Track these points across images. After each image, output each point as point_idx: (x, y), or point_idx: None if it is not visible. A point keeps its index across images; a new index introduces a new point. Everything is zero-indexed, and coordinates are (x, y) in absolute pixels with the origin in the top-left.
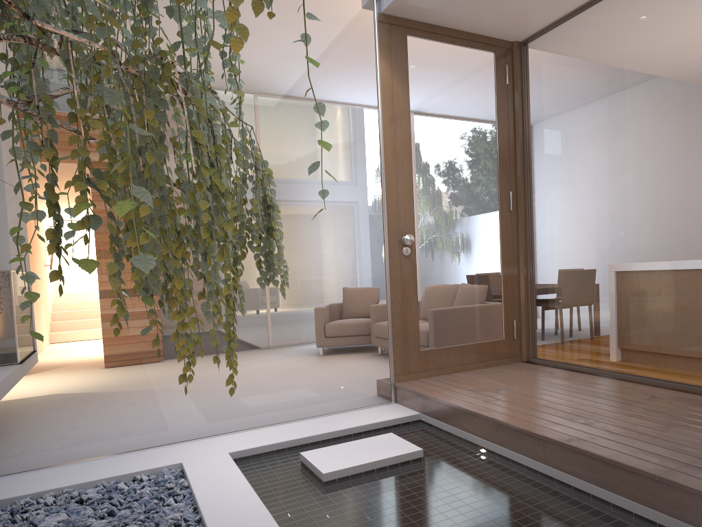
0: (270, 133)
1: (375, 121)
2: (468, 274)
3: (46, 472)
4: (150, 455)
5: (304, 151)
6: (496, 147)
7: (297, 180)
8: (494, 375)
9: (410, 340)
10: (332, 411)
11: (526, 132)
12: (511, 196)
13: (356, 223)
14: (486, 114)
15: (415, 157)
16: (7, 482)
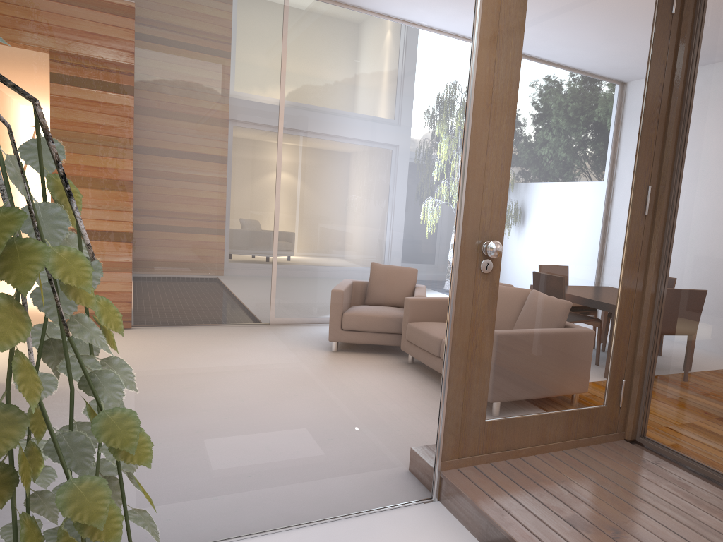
0: (284, 37)
1: (466, 43)
2: (571, 308)
3: None
4: None
5: (342, 80)
6: (641, 114)
7: (323, 129)
8: (594, 473)
9: (472, 406)
10: (338, 514)
11: (689, 96)
12: (650, 193)
13: (413, 213)
14: (635, 57)
15: (521, 113)
16: None
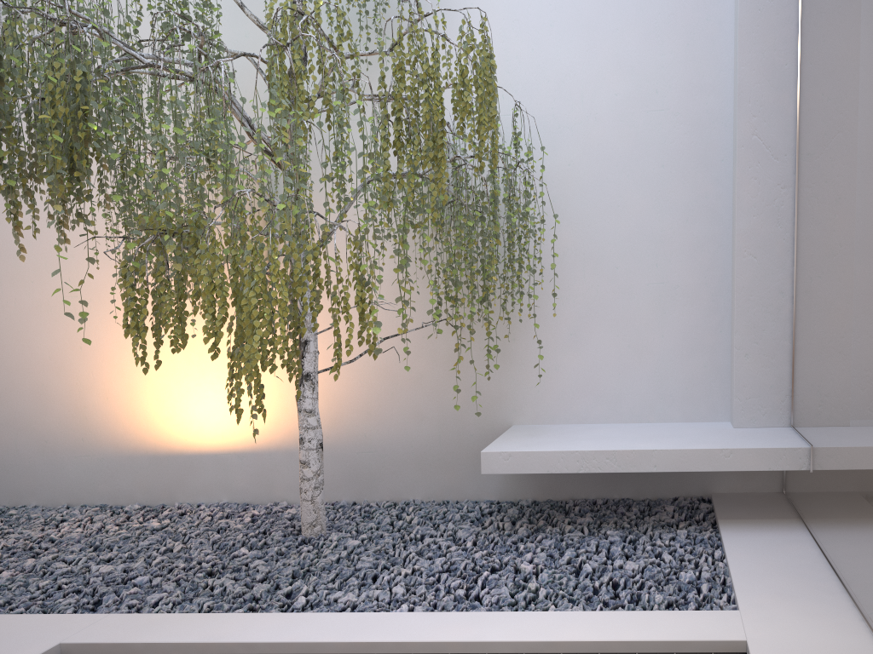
0: None
1: None
2: None
3: (803, 551)
4: (809, 594)
5: None
6: None
7: None
8: None
9: None
10: None
11: None
12: None
13: None
14: None
15: None
16: (783, 540)
